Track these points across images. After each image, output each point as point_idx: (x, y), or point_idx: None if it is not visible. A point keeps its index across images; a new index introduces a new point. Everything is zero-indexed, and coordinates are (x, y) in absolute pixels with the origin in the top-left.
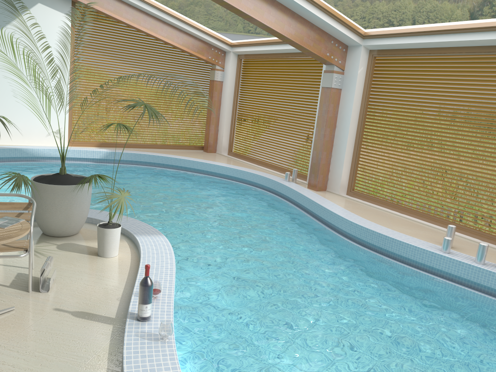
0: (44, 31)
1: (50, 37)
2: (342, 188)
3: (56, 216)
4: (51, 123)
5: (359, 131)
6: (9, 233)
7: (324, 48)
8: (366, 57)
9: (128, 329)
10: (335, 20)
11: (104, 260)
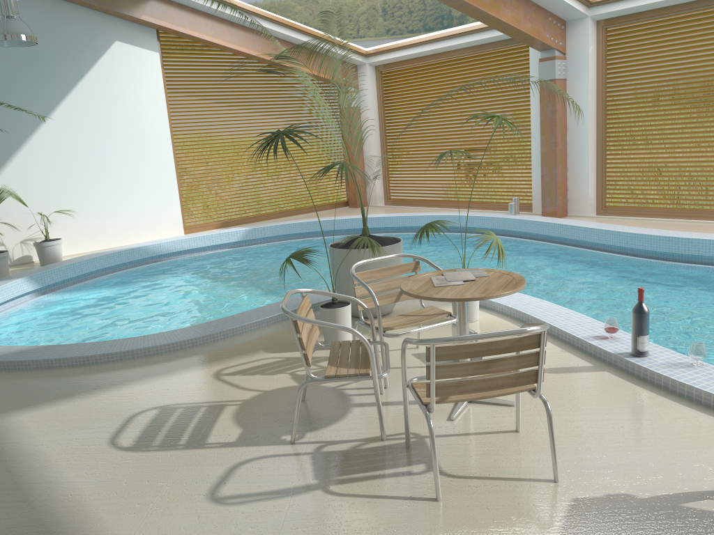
0: (129, 79)
1: (138, 86)
2: (591, 207)
3: None
4: (159, 206)
5: (600, 128)
6: (508, 278)
7: (543, 28)
8: (594, 31)
9: (643, 365)
10: None
11: (474, 324)
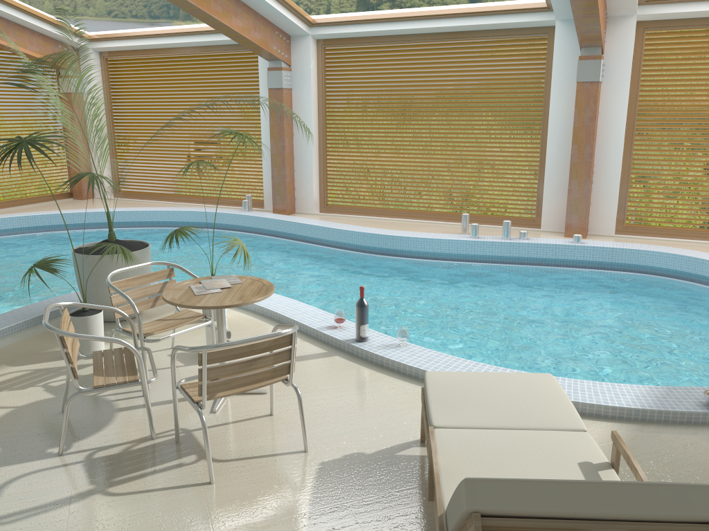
0: None
1: None
2: (315, 205)
3: None
4: None
5: (321, 135)
6: (259, 284)
7: (271, 40)
8: (315, 48)
9: (365, 348)
10: (284, 6)
11: None
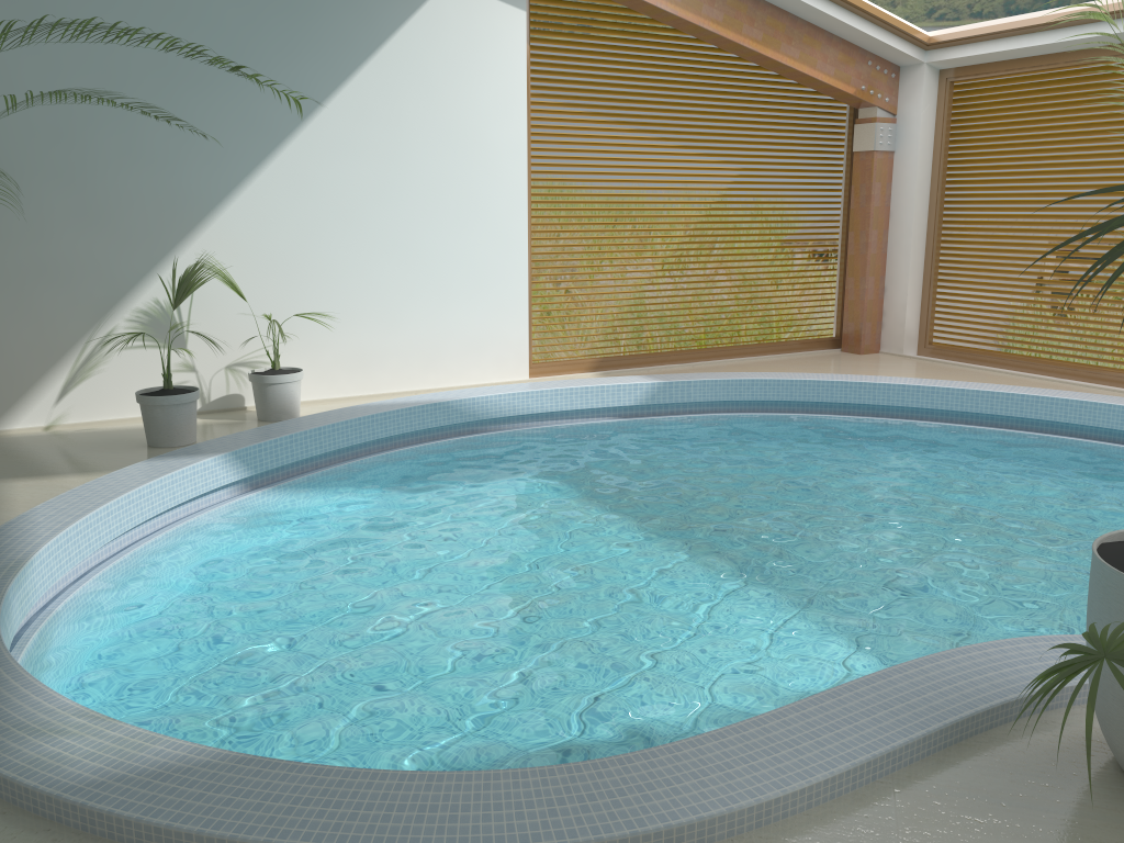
0: (463, 59)
1: (478, 76)
2: None
3: None
4: (488, 319)
5: None
6: None
7: None
8: None
9: None
10: None
11: None
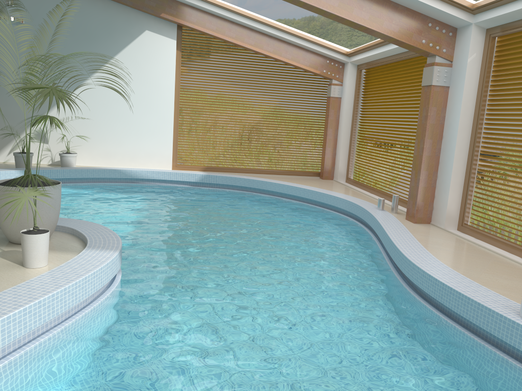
0: (150, 56)
1: (156, 62)
2: (450, 220)
3: (8, 220)
4: (156, 146)
5: (472, 141)
6: None
7: (417, 33)
8: (481, 39)
9: None
10: None
11: (21, 270)
